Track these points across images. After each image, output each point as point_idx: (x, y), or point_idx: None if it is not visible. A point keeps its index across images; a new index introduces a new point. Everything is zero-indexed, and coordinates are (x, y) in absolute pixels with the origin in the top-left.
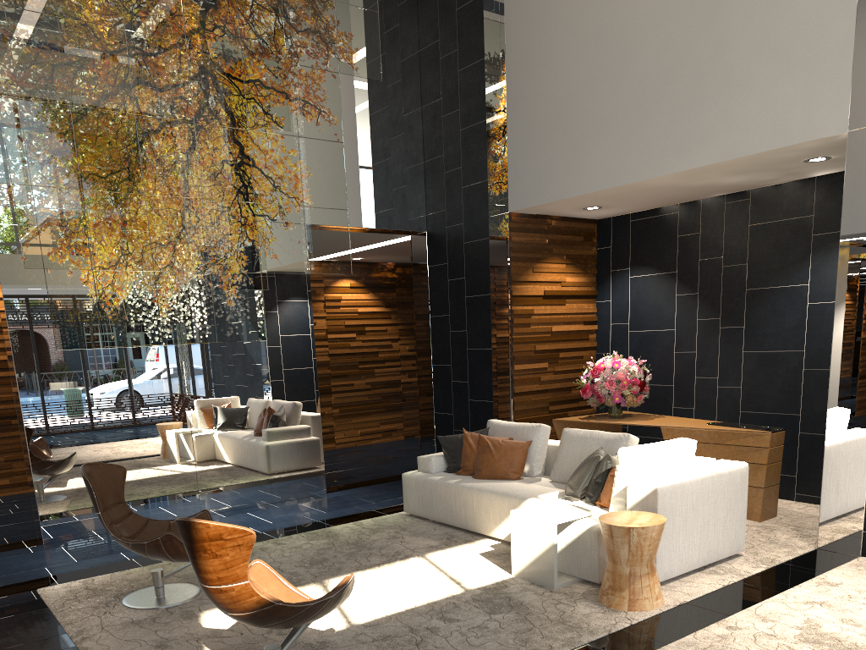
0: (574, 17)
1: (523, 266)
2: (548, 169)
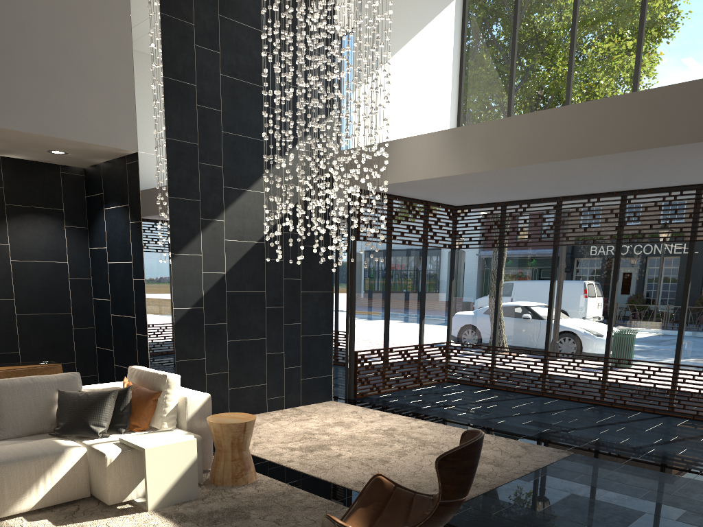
0: None
1: None
2: None
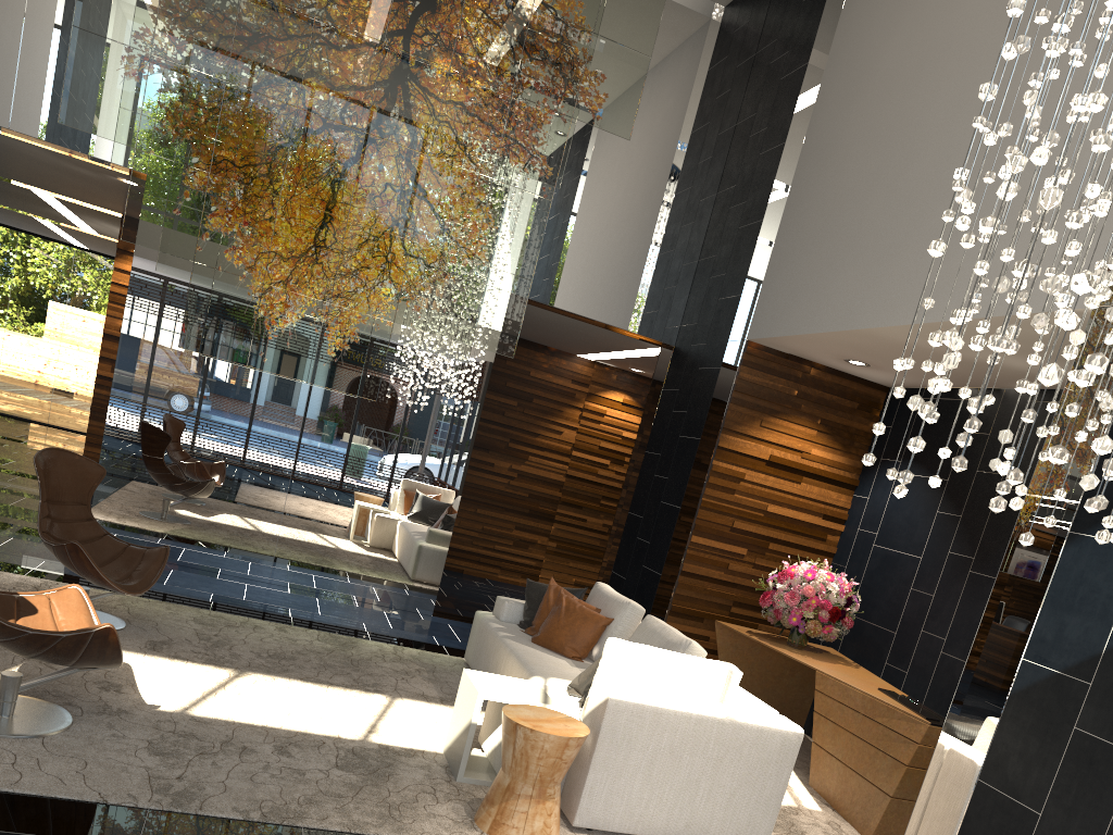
0: (876, 103)
1: (746, 413)
2: (795, 293)
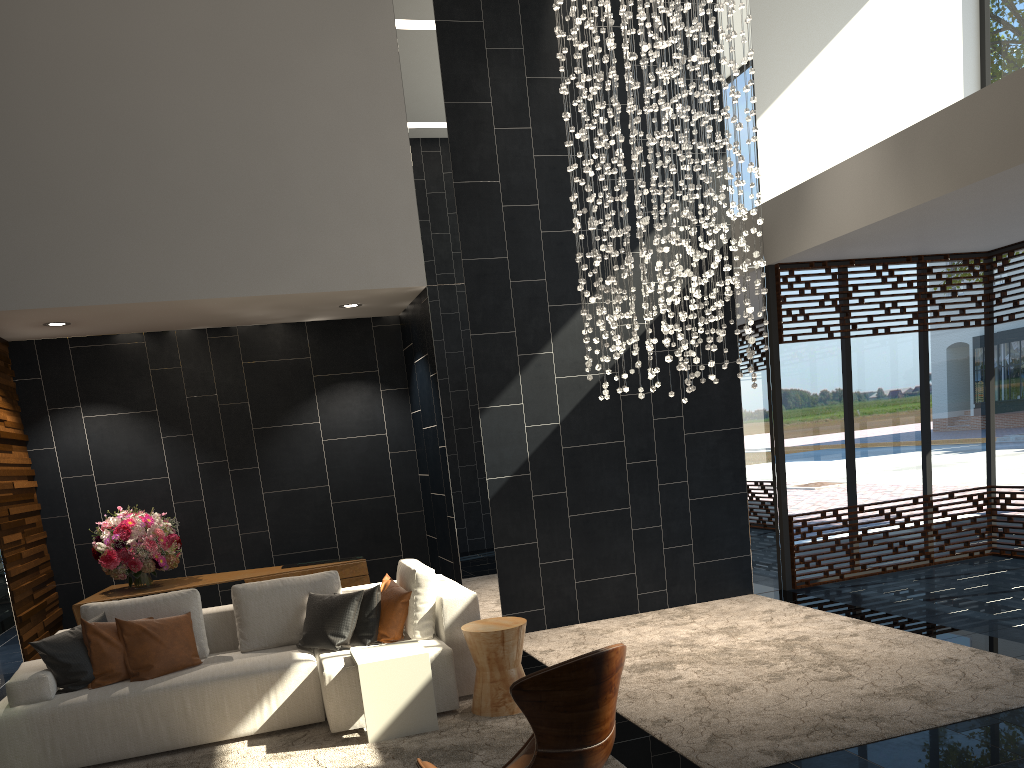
0: (52, 79)
1: None
2: (33, 263)
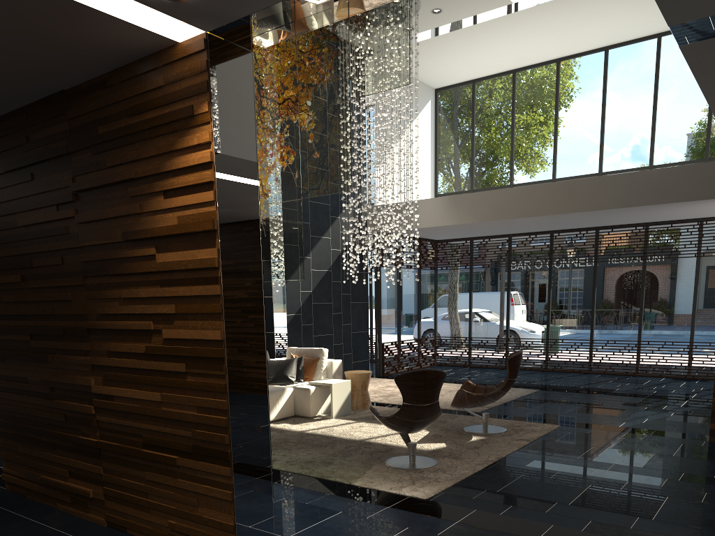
0: None
1: None
2: None
